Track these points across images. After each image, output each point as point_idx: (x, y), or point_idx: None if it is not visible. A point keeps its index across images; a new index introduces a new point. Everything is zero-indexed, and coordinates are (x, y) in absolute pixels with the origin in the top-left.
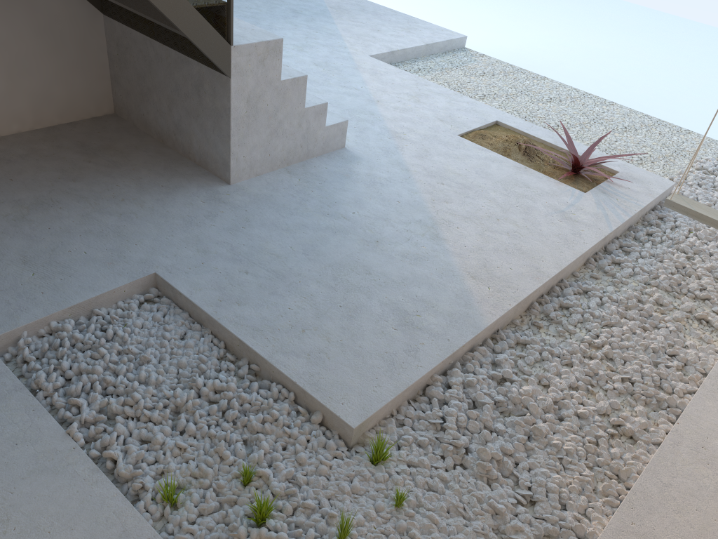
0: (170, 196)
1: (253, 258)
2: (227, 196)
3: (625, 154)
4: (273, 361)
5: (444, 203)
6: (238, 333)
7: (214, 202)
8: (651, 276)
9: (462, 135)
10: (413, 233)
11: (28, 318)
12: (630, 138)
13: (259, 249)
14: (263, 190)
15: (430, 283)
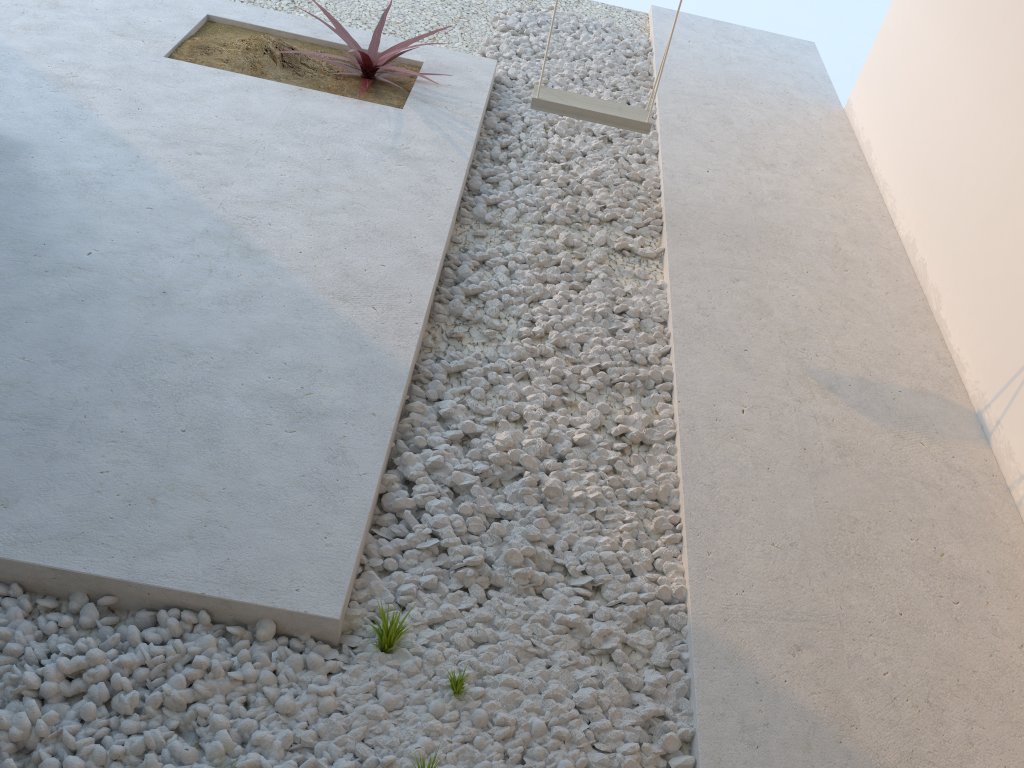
0: None
1: None
2: None
3: (425, 34)
4: (141, 578)
5: (223, 188)
6: (44, 559)
7: None
8: (540, 209)
9: (170, 54)
10: (210, 257)
11: None
12: (399, 1)
13: None
14: None
15: (291, 333)
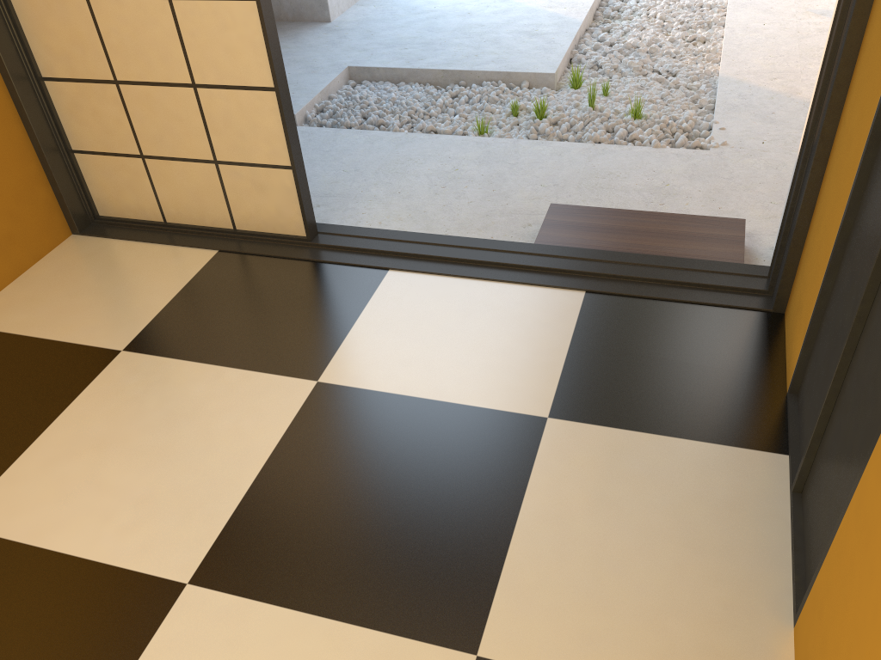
0: (299, 38)
1: (400, 43)
2: (338, 27)
3: None
4: (475, 70)
5: None
6: (439, 68)
7: (333, 32)
8: None
9: None
10: (487, 3)
11: (303, 102)
12: None
13: (398, 39)
14: (357, 17)
15: (526, 17)
